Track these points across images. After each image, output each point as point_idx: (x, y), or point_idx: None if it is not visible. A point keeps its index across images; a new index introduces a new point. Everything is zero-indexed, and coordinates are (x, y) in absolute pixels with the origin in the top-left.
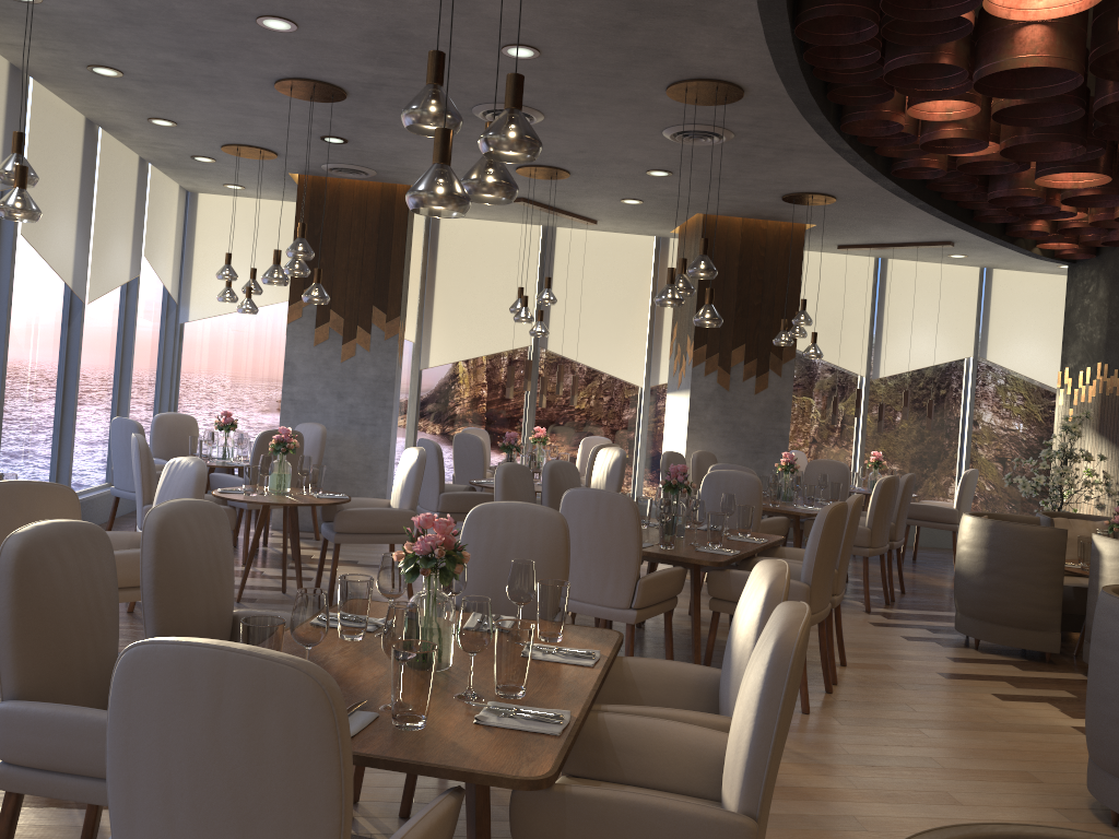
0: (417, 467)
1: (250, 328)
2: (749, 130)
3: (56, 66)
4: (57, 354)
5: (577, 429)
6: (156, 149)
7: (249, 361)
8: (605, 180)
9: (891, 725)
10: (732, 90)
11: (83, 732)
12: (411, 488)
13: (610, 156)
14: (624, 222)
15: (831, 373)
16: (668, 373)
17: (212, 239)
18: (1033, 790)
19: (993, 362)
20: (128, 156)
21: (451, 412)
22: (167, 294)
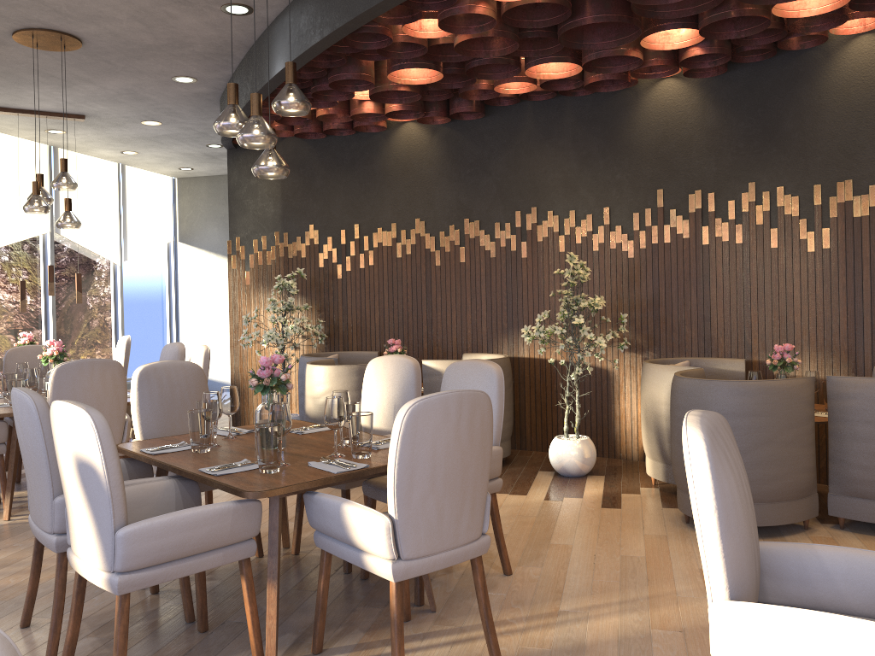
0: None
1: None
2: None
3: None
4: None
5: None
6: None
7: None
8: None
9: (544, 550)
10: None
11: None
12: None
13: None
14: None
15: None
16: None
17: None
18: (683, 541)
19: (66, 237)
20: None
21: None
22: None
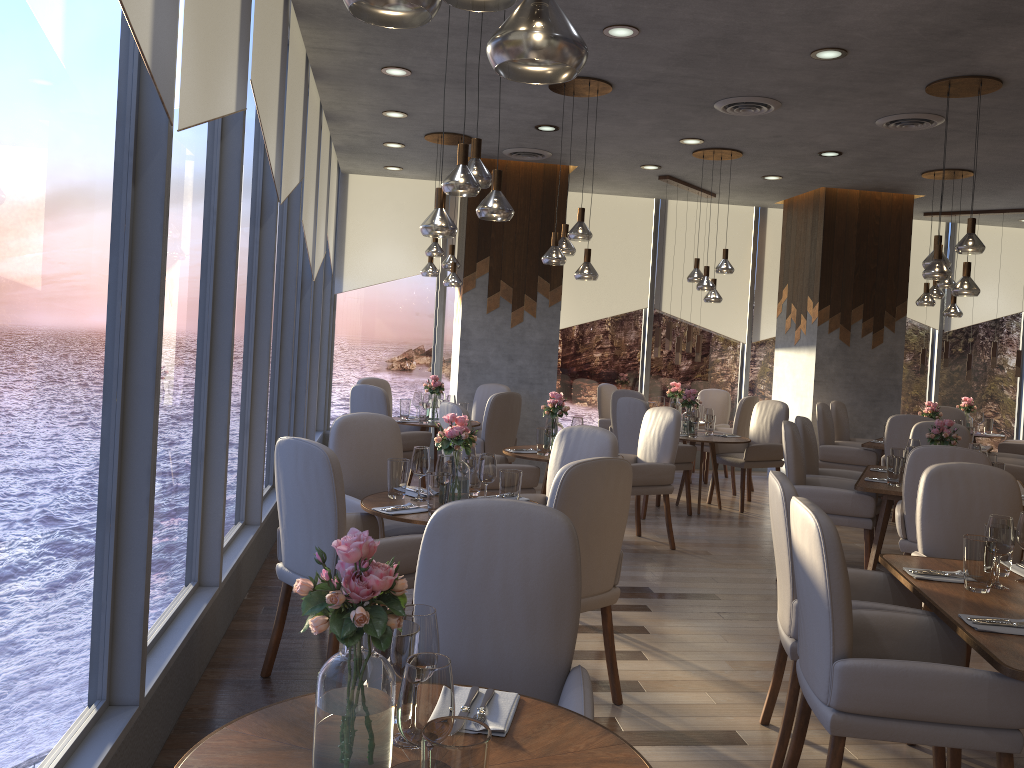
0: (675, 425)
1: (396, 296)
2: (963, 117)
3: (351, 67)
4: (295, 328)
5: (687, 382)
6: (357, 137)
7: (396, 326)
8: (768, 160)
9: None
10: (994, 84)
11: (937, 684)
12: (670, 445)
13: (799, 140)
14: (740, 195)
15: (907, 326)
16: (767, 330)
17: (362, 216)
18: None
19: None
20: (327, 144)
21: (576, 369)
22: (324, 267)
